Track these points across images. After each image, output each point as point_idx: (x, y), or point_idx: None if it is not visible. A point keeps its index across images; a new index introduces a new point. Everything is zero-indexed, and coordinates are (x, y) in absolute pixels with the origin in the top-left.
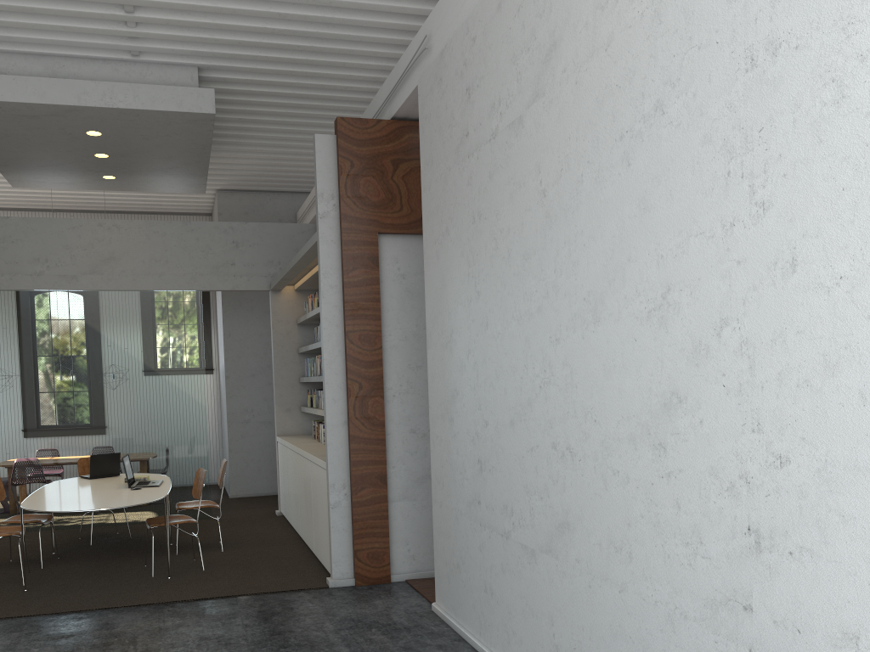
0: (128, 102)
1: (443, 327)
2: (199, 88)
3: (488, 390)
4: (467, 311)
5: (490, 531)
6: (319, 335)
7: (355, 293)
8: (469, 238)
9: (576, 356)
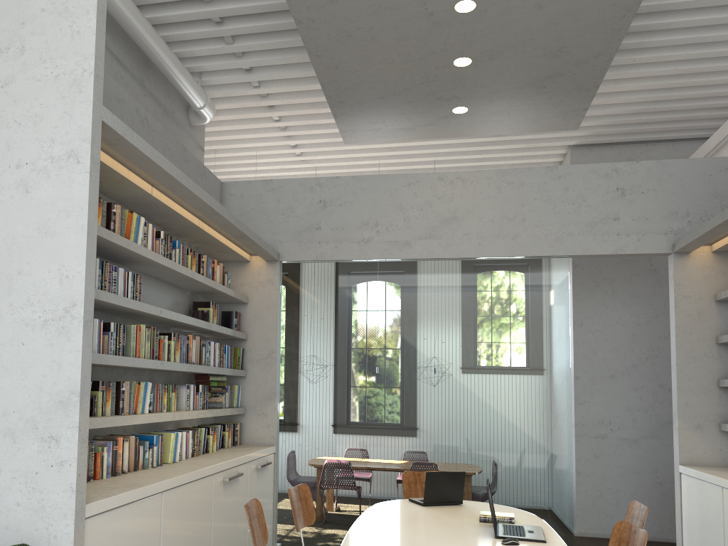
0: None
1: None
2: None
3: None
4: None
5: None
6: None
7: None
8: None
9: None
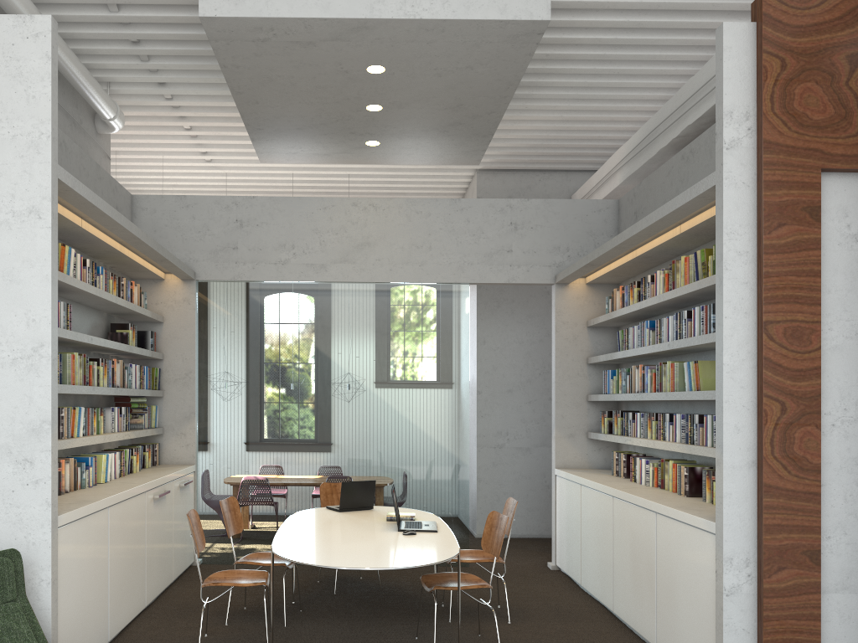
0: (435, 10)
1: None
2: None
3: None
4: None
5: None
6: (630, 340)
7: (780, 262)
8: None
9: None
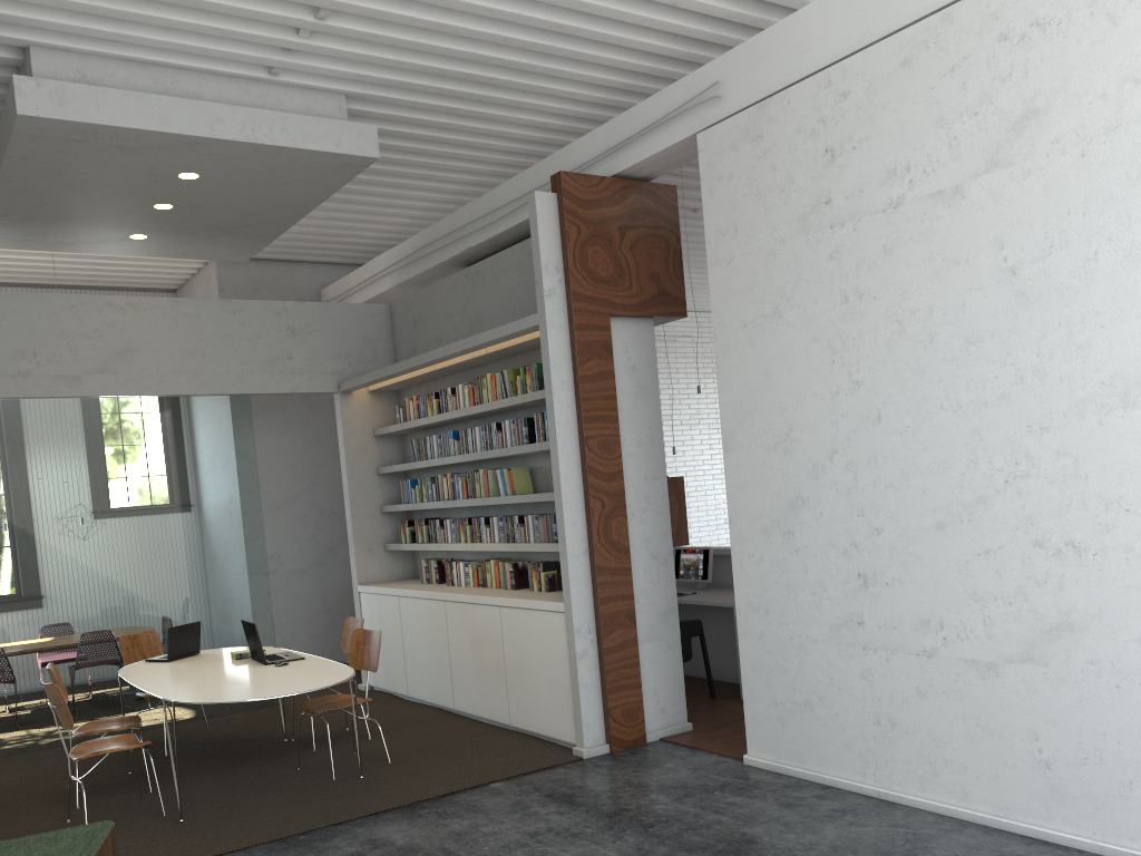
0: (275, 136)
1: (766, 425)
2: (359, 124)
3: (881, 492)
4: (830, 404)
5: (889, 652)
6: (429, 449)
7: (591, 389)
8: (833, 321)
9: (1086, 444)
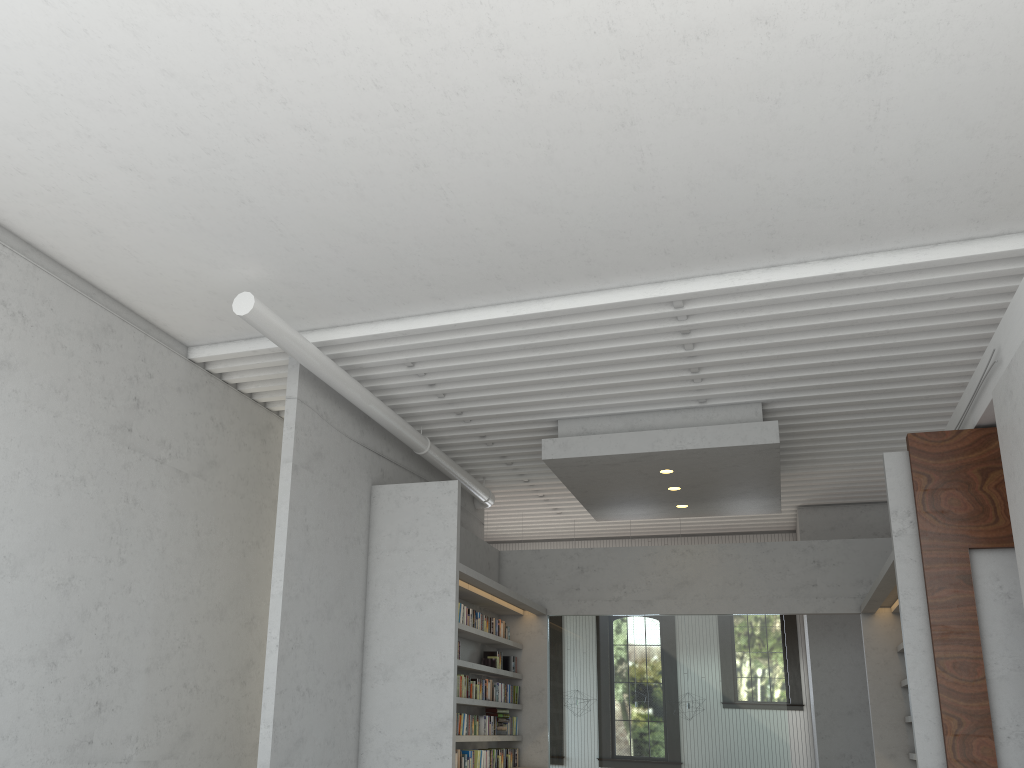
0: (695, 443)
1: None
2: (762, 422)
3: None
4: None
5: None
6: None
7: (943, 615)
8: None
9: None
